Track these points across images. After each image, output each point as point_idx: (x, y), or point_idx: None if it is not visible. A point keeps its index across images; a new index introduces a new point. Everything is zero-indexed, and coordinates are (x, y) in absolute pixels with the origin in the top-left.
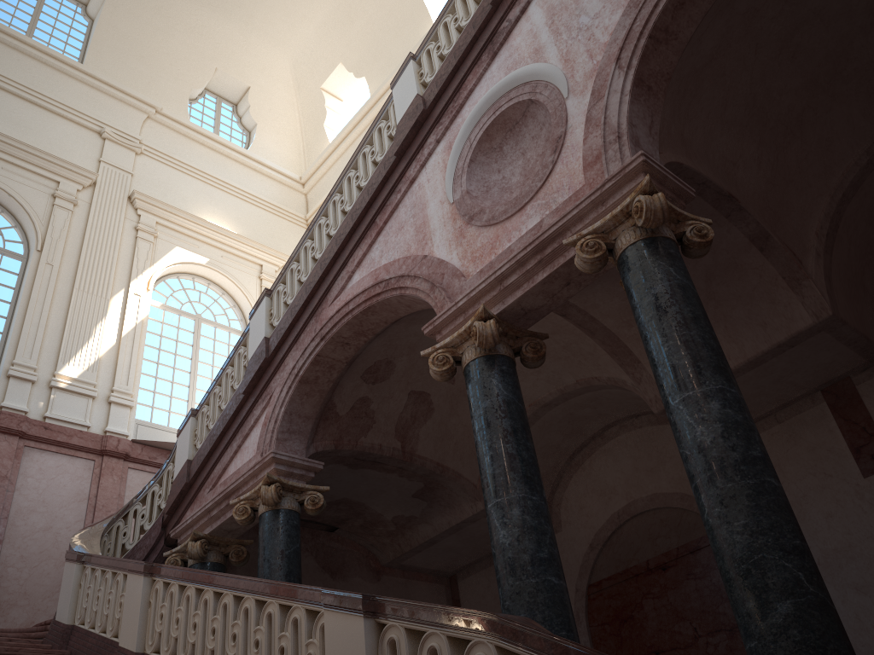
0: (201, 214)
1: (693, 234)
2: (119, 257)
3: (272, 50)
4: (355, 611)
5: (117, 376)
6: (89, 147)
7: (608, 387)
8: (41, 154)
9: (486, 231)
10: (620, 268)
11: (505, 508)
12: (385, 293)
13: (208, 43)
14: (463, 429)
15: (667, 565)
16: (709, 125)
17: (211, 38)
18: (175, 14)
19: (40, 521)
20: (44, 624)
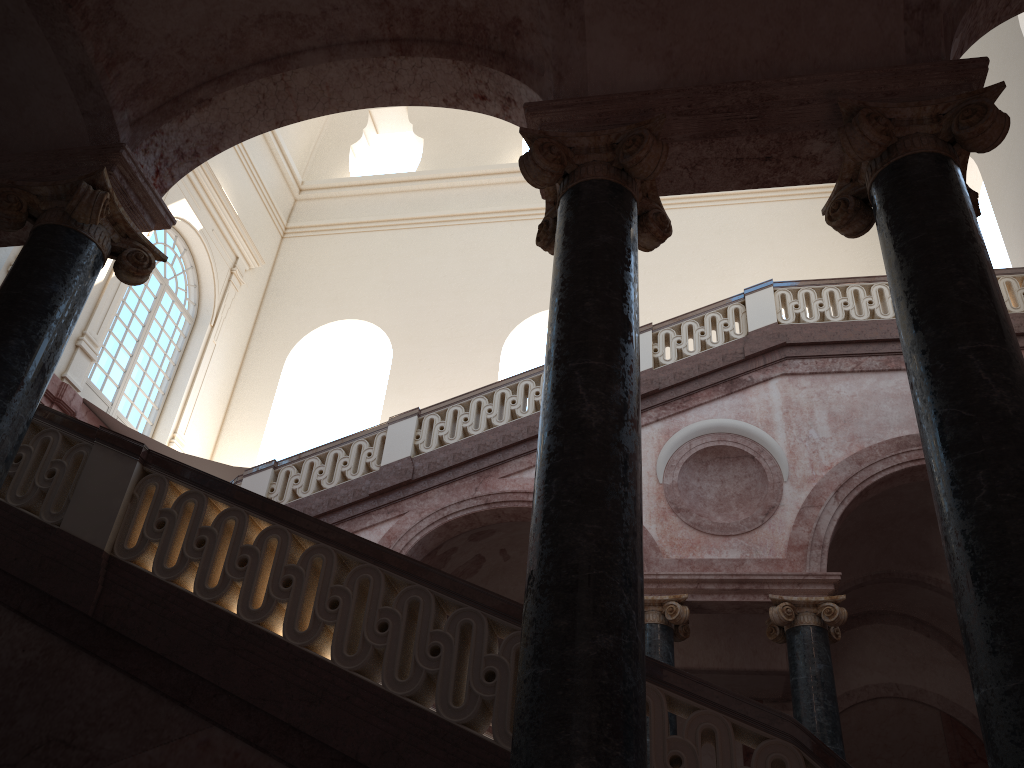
0: (214, 173)
1: (833, 631)
2: None
3: None
4: None
5: (93, 320)
6: None
7: None
8: None
9: (689, 530)
10: (795, 633)
11: None
12: None
13: None
14: None
15: None
16: None
17: None
18: None
19: None
20: None
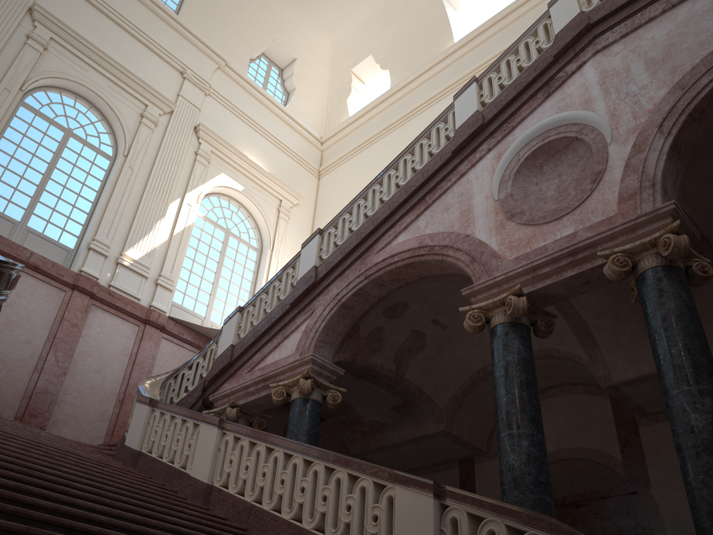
0: (244, 151)
1: (697, 269)
2: (181, 173)
3: (320, 34)
4: (426, 492)
5: (165, 265)
6: (172, 83)
7: (564, 359)
8: (138, 81)
9: (525, 228)
10: (639, 282)
11: (517, 439)
12: (428, 256)
13: (273, 19)
14: (443, 366)
15: (579, 504)
16: (701, 183)
17: (276, 15)
18: None
19: (94, 364)
20: (107, 445)
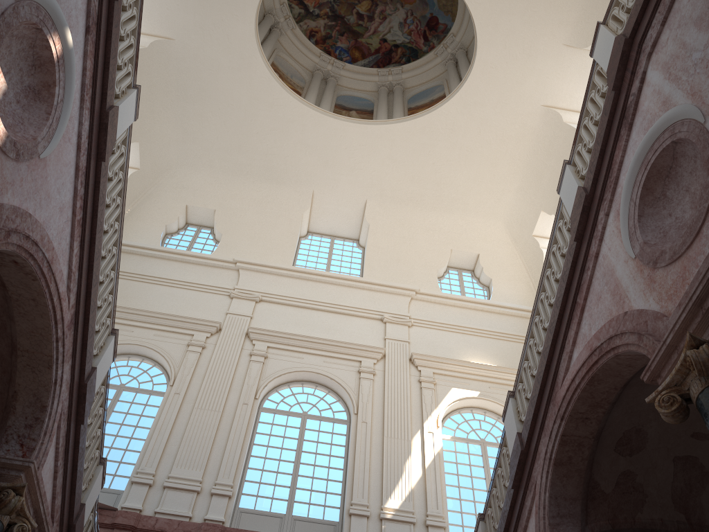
0: (465, 358)
1: None
2: (412, 406)
3: (487, 222)
4: None
5: (428, 502)
6: (376, 331)
7: None
8: (346, 345)
9: (673, 267)
10: None
11: None
12: (601, 359)
13: (441, 234)
14: None
15: None
16: None
17: (442, 230)
18: (414, 223)
19: None
20: None
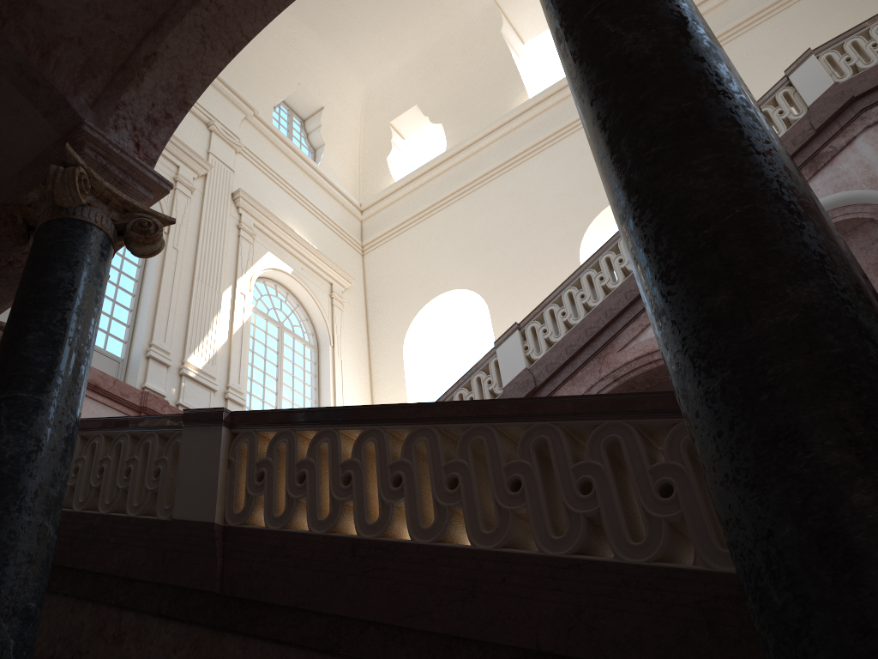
0: (285, 223)
1: None
2: (227, 253)
3: (351, 78)
4: None
5: (231, 373)
6: (199, 137)
7: None
8: None
9: None
10: None
11: None
12: None
13: (297, 58)
14: None
15: None
16: None
17: (301, 53)
18: (275, 22)
19: None
20: None
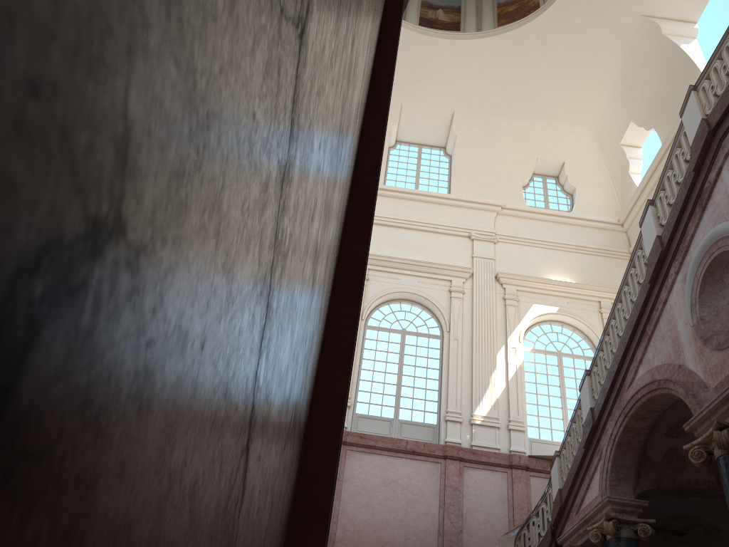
0: (546, 273)
1: None
2: (497, 323)
3: (575, 129)
4: None
5: (510, 410)
6: (464, 249)
7: None
8: (437, 266)
9: (716, 354)
10: None
11: None
12: (659, 389)
13: (527, 143)
14: None
15: None
16: None
17: (528, 139)
18: (500, 132)
19: (481, 517)
20: None
